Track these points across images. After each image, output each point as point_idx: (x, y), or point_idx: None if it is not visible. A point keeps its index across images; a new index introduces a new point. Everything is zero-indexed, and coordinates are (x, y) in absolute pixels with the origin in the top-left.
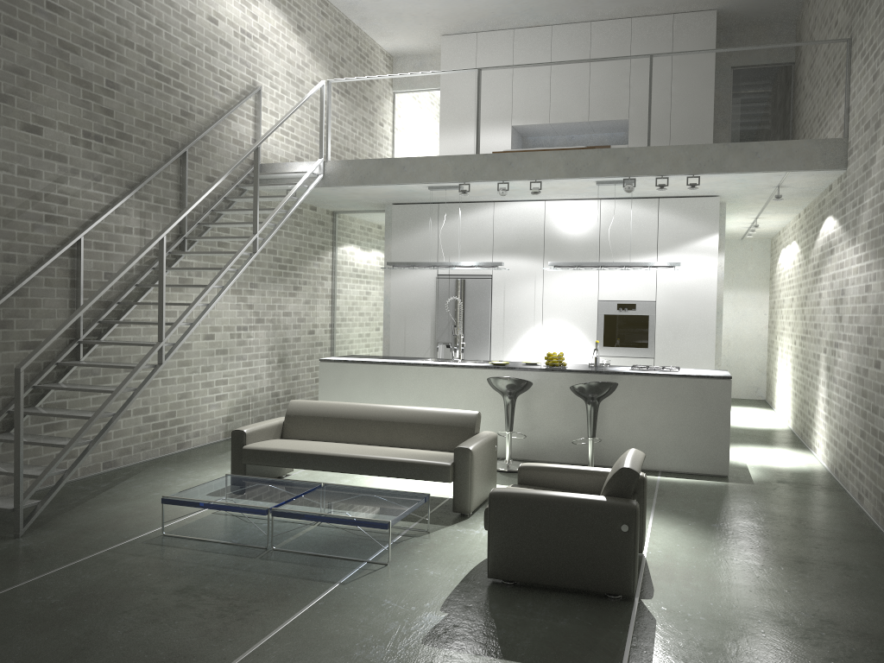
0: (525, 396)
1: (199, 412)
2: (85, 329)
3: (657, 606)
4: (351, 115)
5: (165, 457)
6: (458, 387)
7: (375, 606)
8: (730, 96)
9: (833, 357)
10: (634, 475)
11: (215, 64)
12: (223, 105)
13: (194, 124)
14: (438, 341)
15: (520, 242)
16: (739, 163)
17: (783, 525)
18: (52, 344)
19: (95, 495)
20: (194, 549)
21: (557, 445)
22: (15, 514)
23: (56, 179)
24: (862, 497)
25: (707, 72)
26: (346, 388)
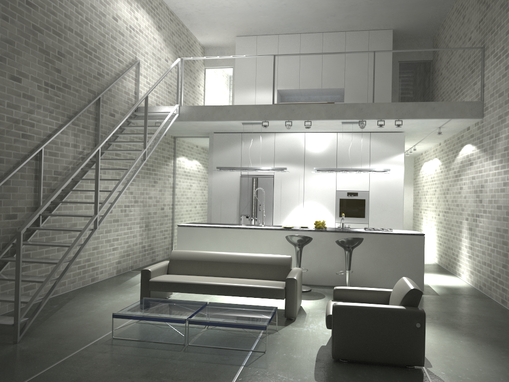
0: (304, 246)
1: (103, 258)
2: None
3: (438, 372)
4: (184, 80)
5: (84, 287)
6: (264, 241)
7: (274, 380)
8: (398, 77)
9: (475, 223)
10: (419, 293)
11: (116, 45)
12: (119, 70)
13: (104, 81)
14: (241, 214)
15: (291, 156)
16: (424, 113)
17: (472, 319)
18: (23, 216)
19: (53, 313)
20: (138, 347)
21: (324, 275)
22: (14, 327)
23: (28, 111)
24: (506, 302)
25: (388, 63)
26: (194, 243)
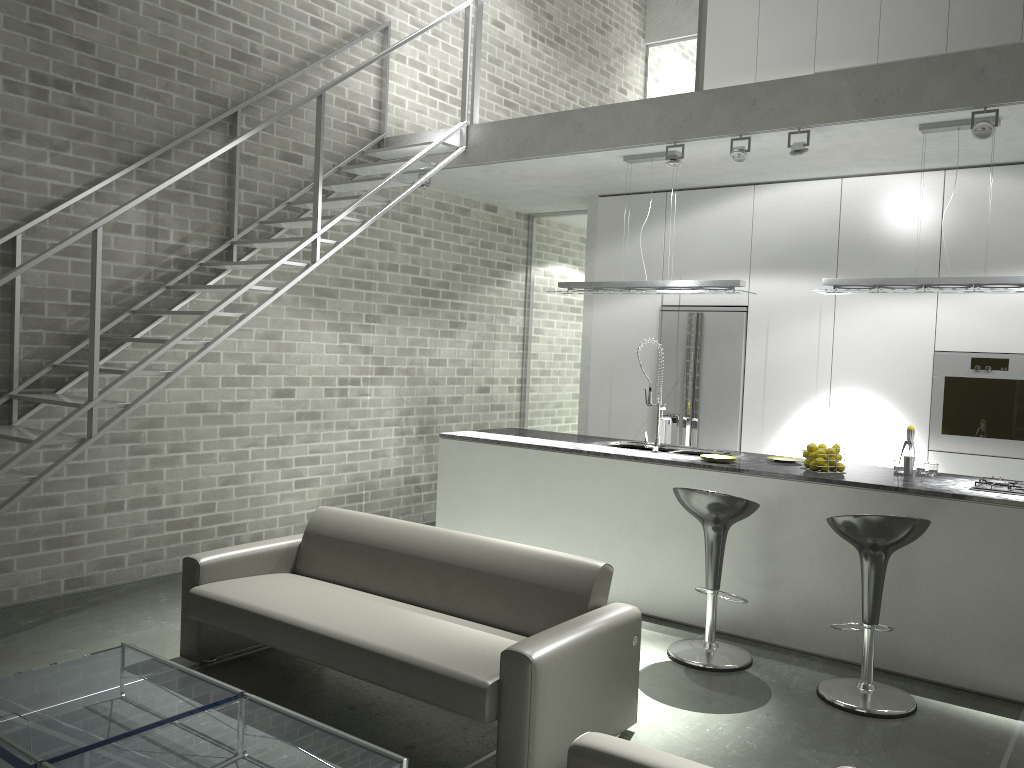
0: (756, 523)
1: (263, 504)
2: (29, 376)
3: None
4: (567, 74)
5: None
6: (643, 496)
7: None
8: None
9: None
10: None
11: None
12: (317, 47)
13: (260, 73)
14: None
15: (797, 250)
16: None
17: None
18: None
19: None
20: None
21: (813, 620)
22: None
23: None
24: None
25: None
26: (474, 483)
